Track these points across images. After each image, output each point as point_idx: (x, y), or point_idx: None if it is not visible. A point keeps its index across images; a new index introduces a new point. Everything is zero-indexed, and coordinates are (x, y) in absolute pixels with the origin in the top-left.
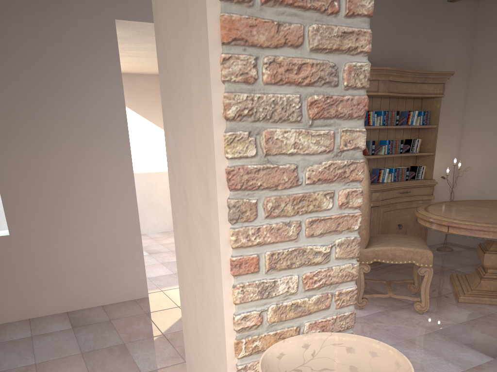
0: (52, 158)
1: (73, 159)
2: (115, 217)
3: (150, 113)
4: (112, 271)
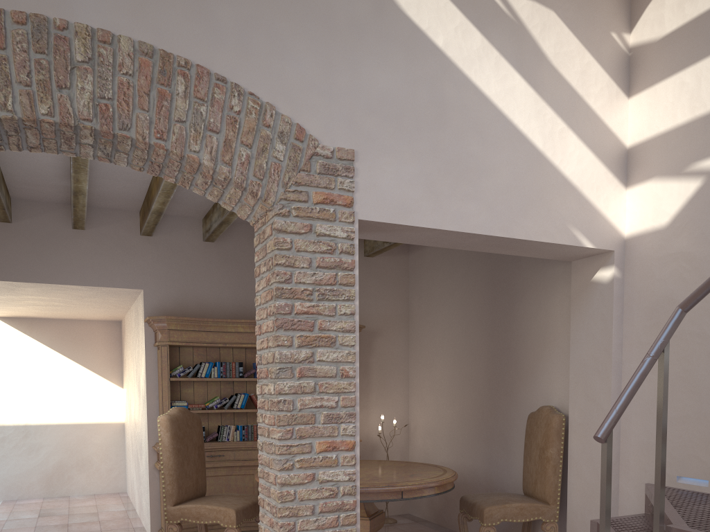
0: None
1: None
2: None
3: (88, 360)
4: None
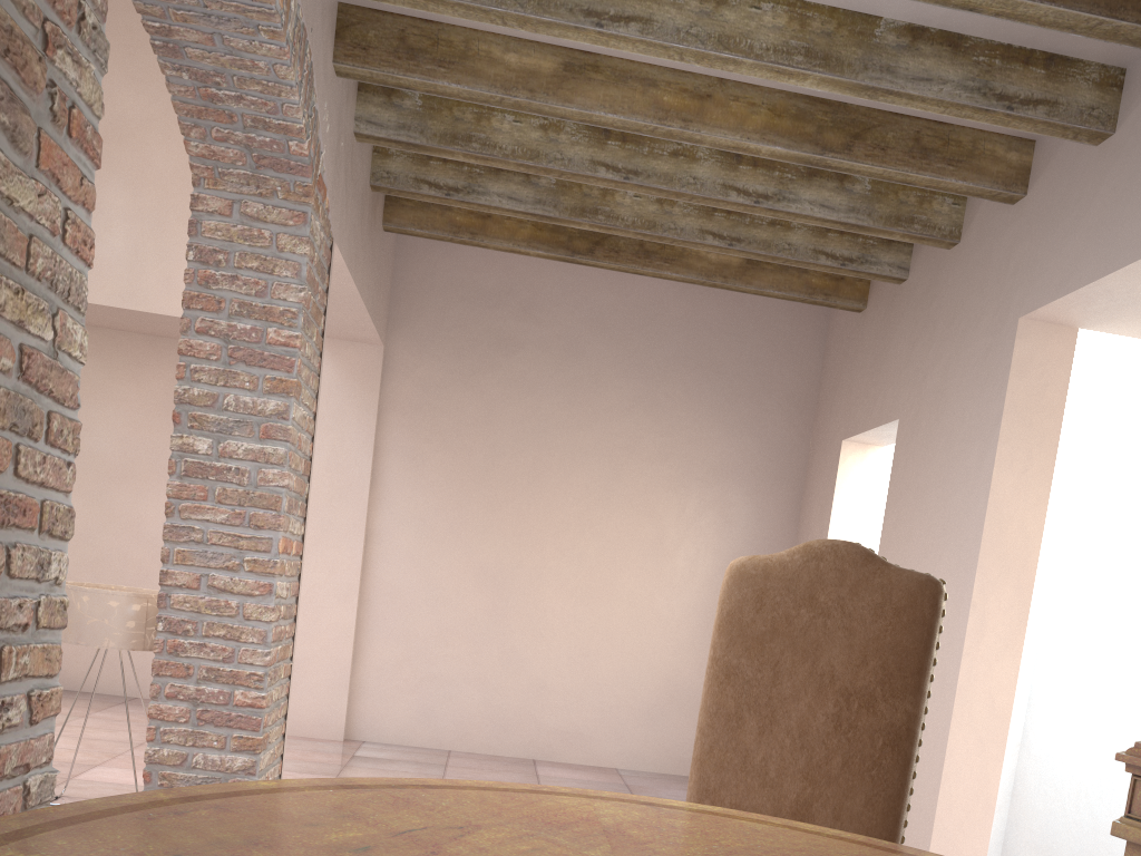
0: None
1: None
2: (929, 708)
3: None
4: None
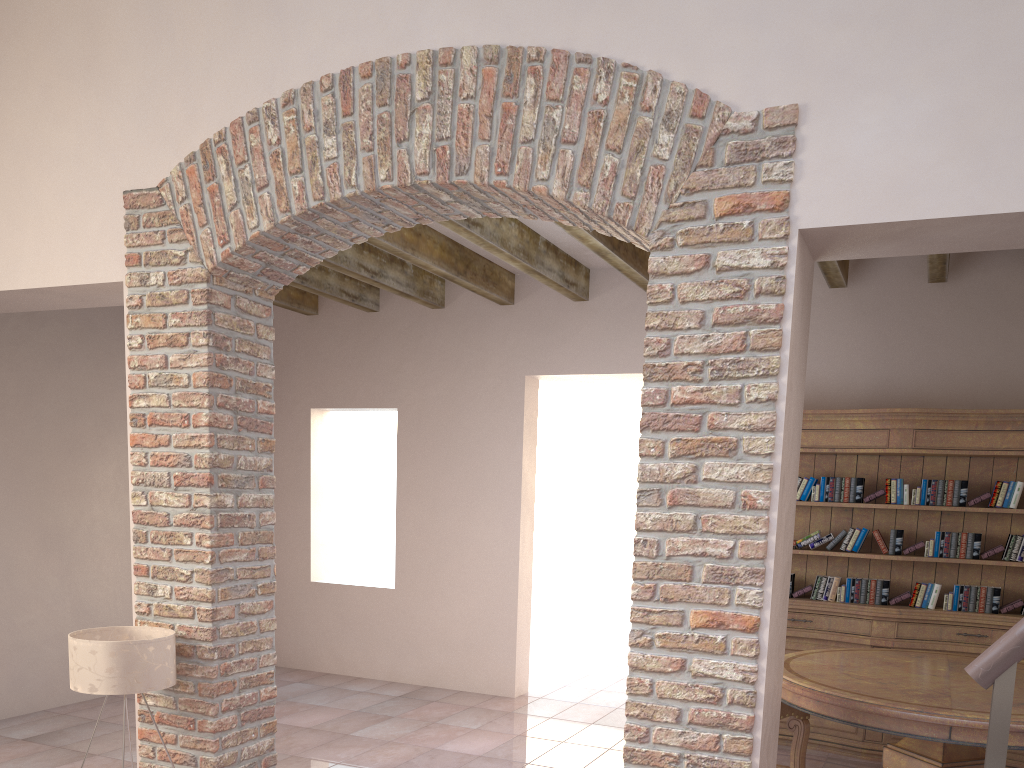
0: (444, 516)
1: (462, 519)
2: (492, 589)
3: None
4: (479, 653)
